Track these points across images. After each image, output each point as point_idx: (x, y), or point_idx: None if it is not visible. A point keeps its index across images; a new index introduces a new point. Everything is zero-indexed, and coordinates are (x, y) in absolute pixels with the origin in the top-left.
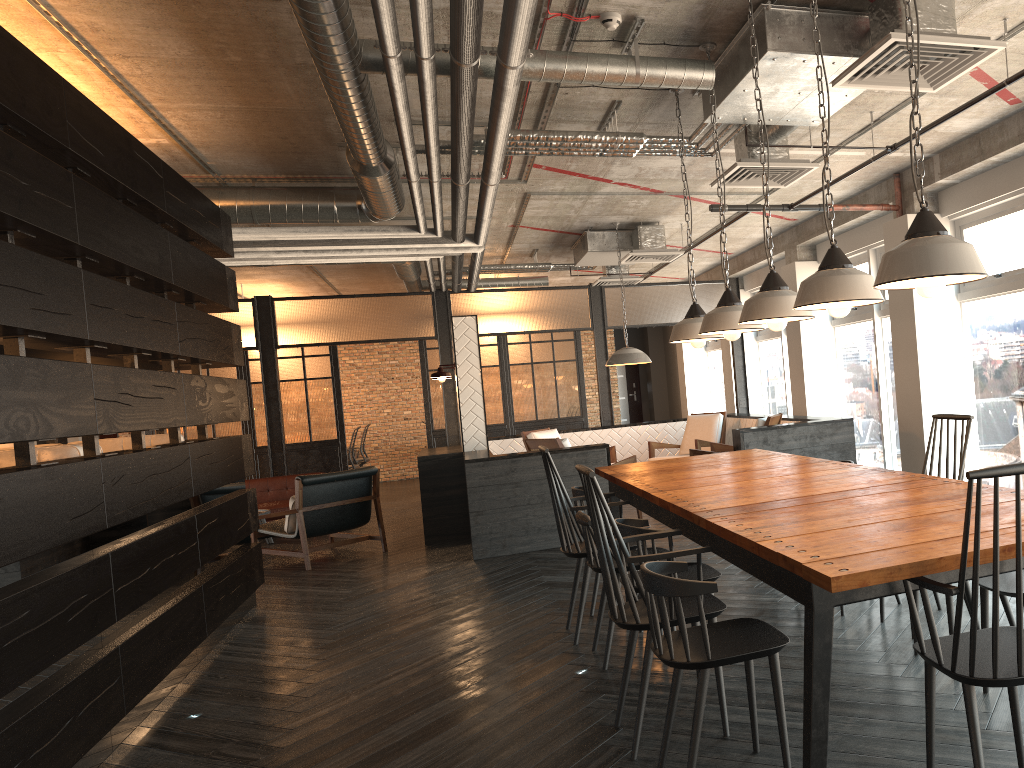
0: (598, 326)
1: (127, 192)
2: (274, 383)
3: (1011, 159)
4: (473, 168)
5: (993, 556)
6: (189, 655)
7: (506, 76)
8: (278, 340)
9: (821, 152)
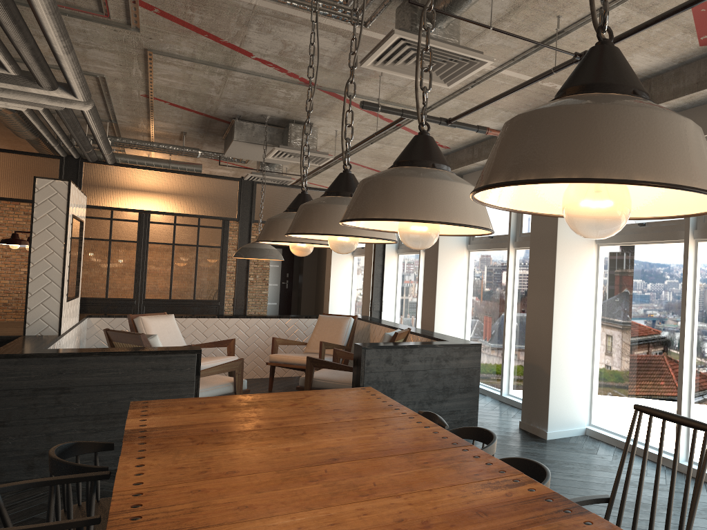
0: (244, 218)
1: None
2: None
3: (677, 111)
4: None
5: None
6: None
7: None
8: None
9: (490, 67)
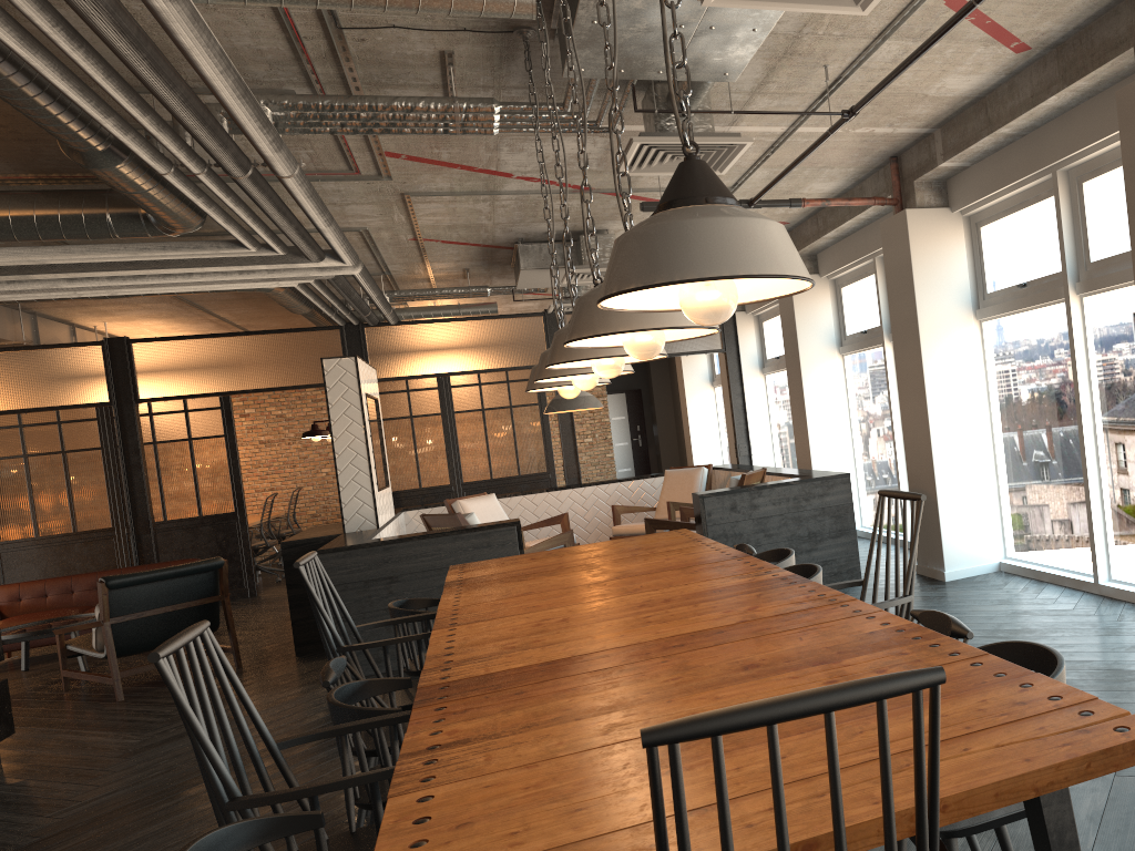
0: None
1: None
2: (136, 447)
3: (1029, 131)
4: (303, 159)
5: None
6: None
7: None
8: (139, 392)
9: (780, 128)
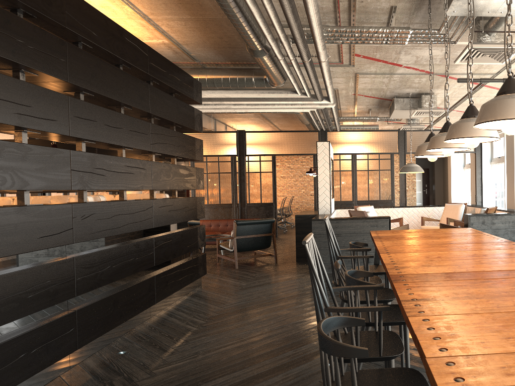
0: (401, 152)
1: (119, 59)
2: (243, 173)
3: None
4: None
5: None
6: (143, 313)
7: None
8: (246, 152)
9: None
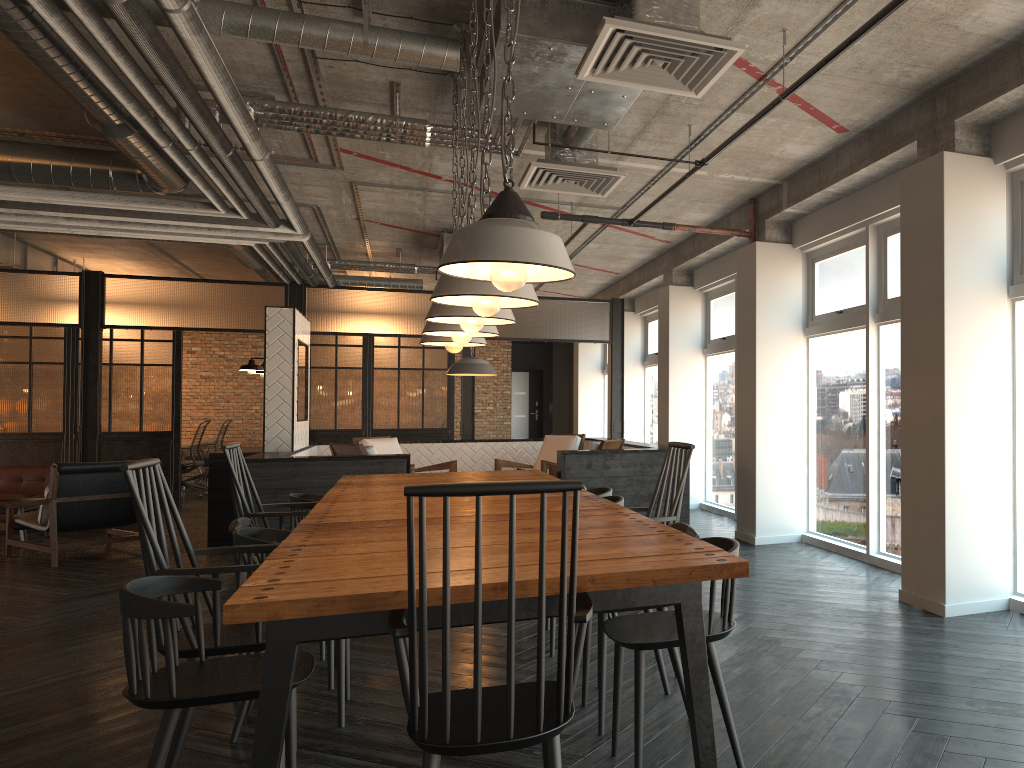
0: None
1: None
2: (95, 365)
3: (851, 192)
4: (274, 146)
5: (442, 593)
6: None
7: (172, 21)
8: (105, 319)
9: (658, 167)
